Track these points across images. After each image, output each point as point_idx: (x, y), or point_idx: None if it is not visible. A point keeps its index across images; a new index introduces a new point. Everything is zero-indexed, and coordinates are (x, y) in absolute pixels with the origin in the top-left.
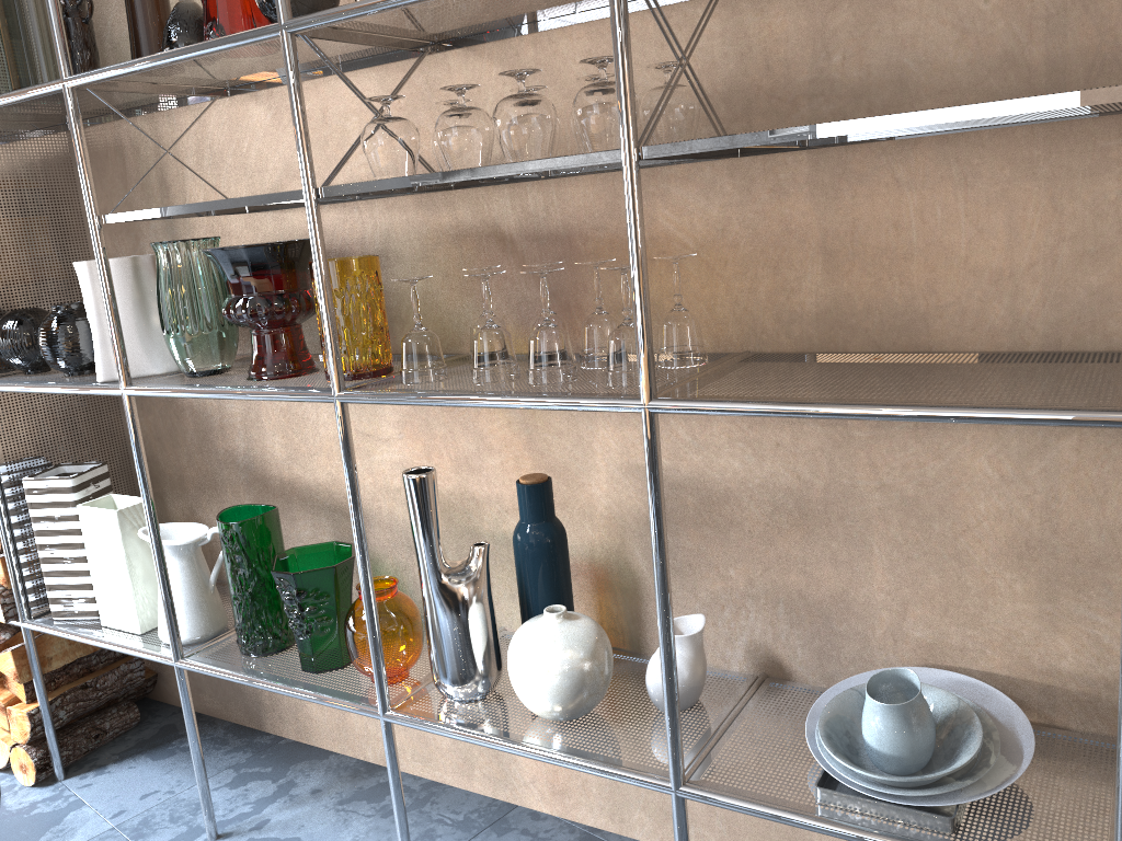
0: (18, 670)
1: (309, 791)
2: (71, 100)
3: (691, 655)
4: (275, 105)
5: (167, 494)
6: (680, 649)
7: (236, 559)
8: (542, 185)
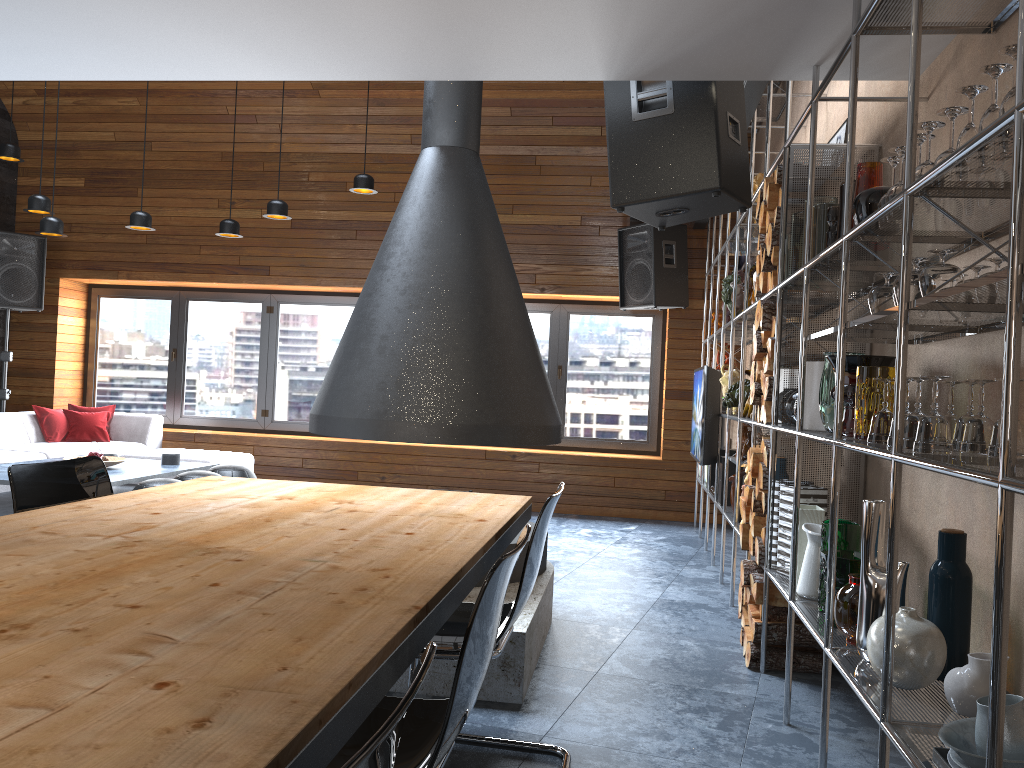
0: (756, 595)
1: (857, 738)
2: (805, 275)
3: (977, 675)
4: None
5: None
6: (970, 668)
7: (822, 546)
8: None
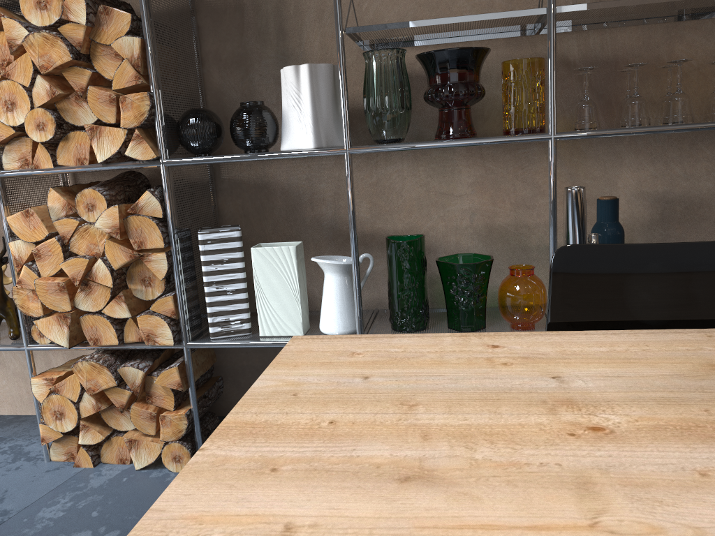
0: (181, 381)
1: None
2: None
3: None
4: None
5: (246, 256)
6: None
7: (410, 265)
8: (600, 32)
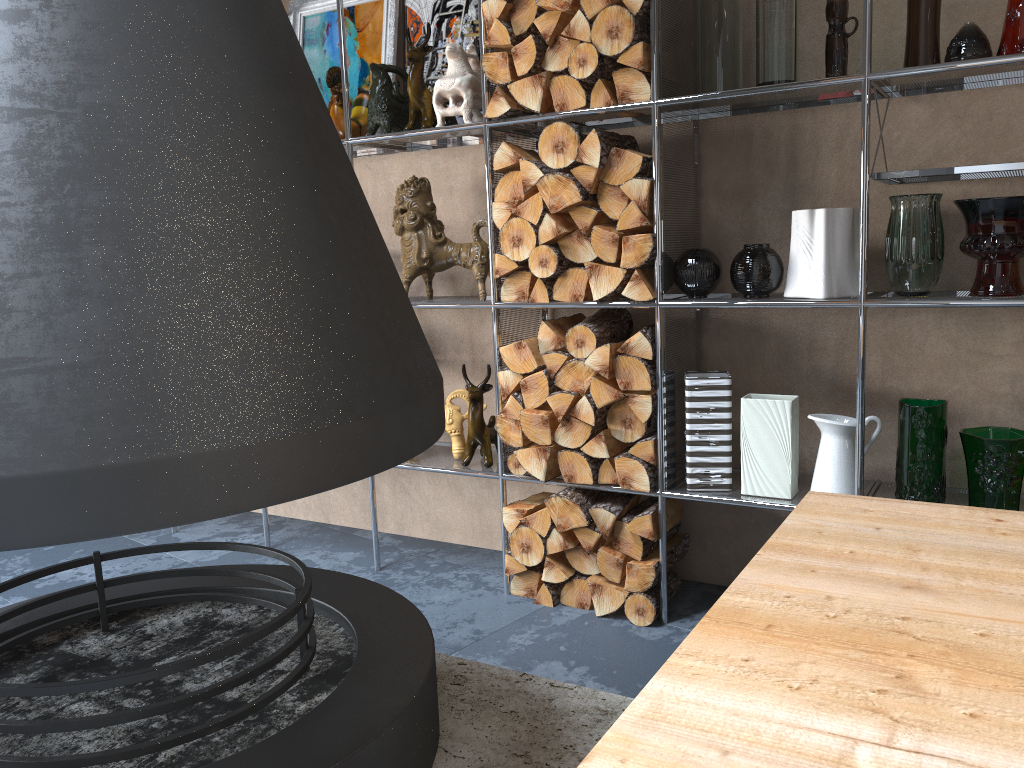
0: (653, 530)
1: None
2: (869, 89)
3: None
4: (937, 105)
5: None
6: None
7: (926, 434)
8: None
